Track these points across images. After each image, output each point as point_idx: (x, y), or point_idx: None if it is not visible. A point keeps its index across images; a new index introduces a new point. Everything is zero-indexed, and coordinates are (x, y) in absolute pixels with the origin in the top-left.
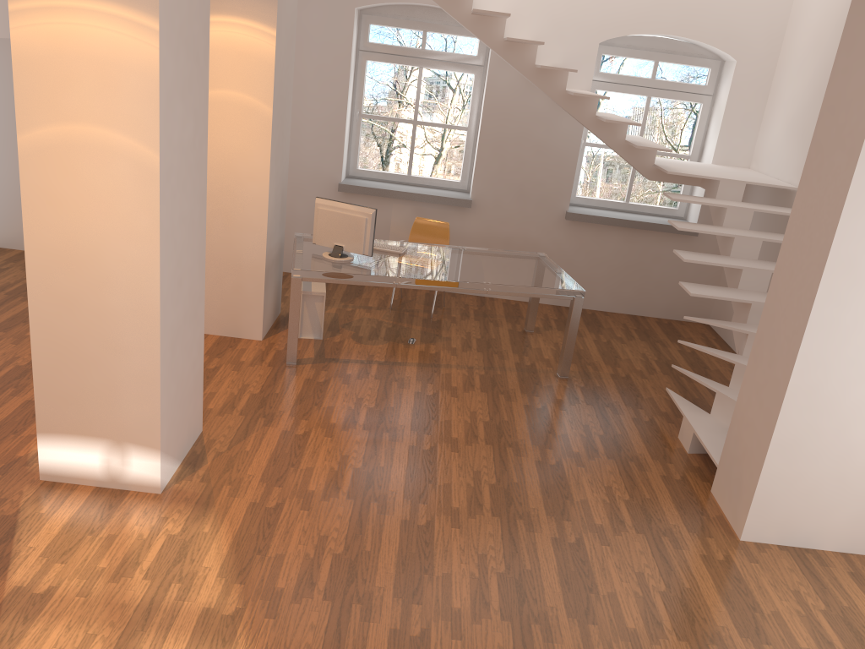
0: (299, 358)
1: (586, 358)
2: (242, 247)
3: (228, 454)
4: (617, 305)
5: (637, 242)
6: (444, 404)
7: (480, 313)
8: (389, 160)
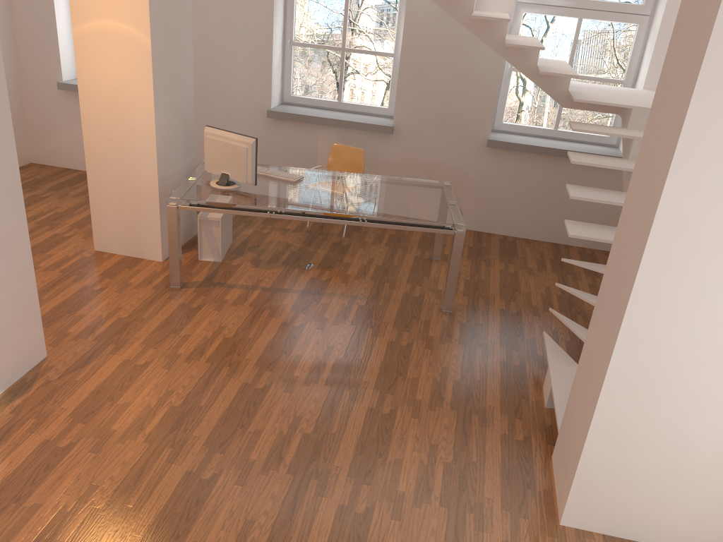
0: (187, 281)
1: (482, 290)
2: (137, 173)
3: (56, 383)
4: (540, 233)
5: (561, 171)
6: (305, 337)
7: (394, 238)
8: (344, 86)
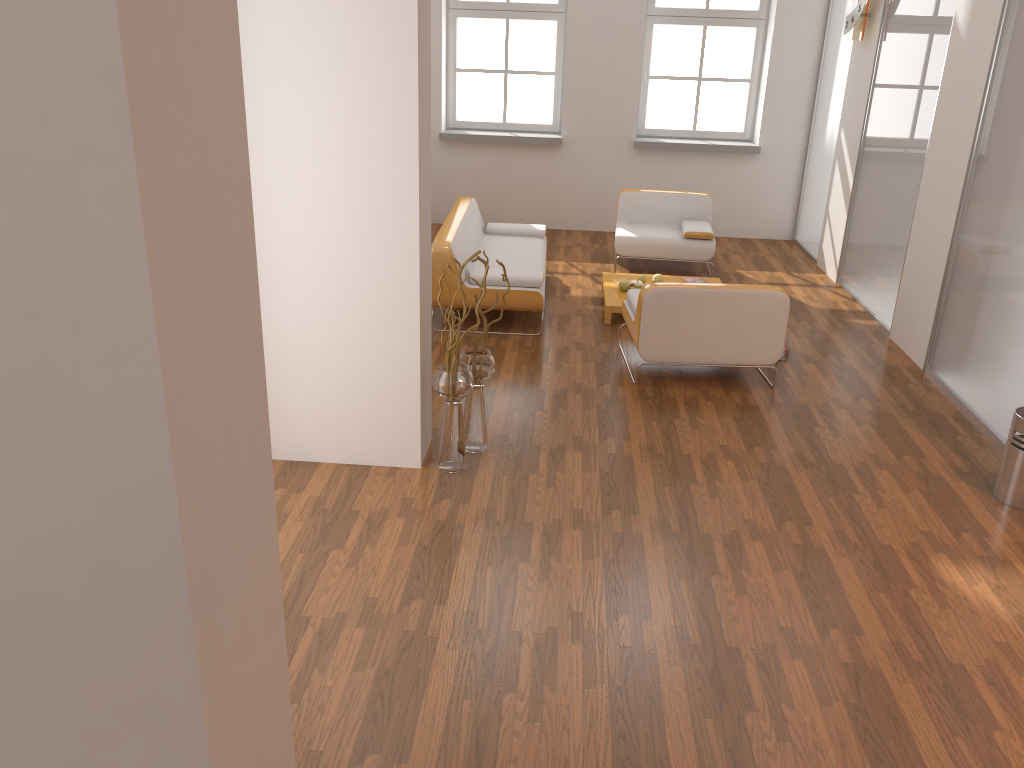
0: None
1: None
2: None
3: None
4: None
5: None
6: None
7: None
8: None
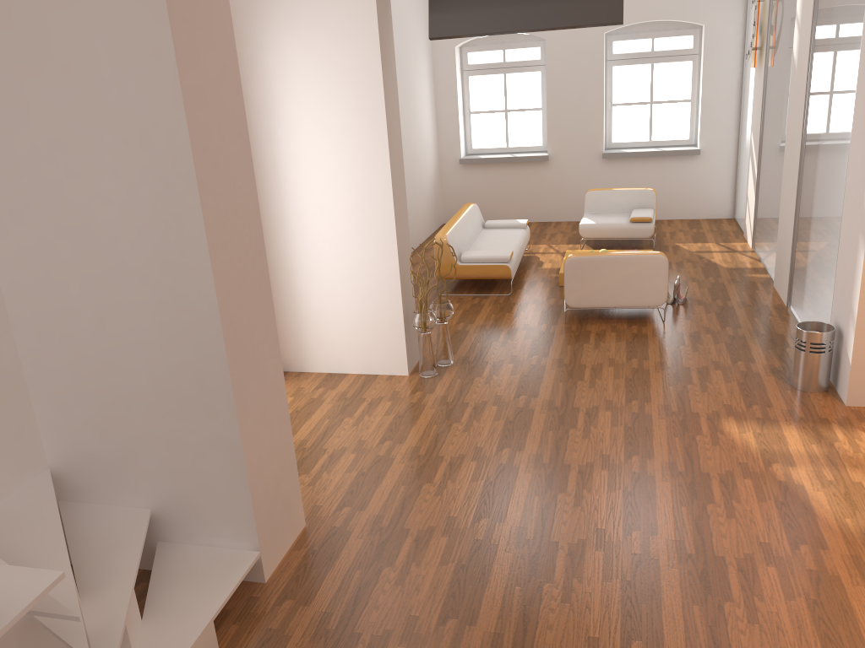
0: None
1: None
2: None
3: None
4: None
5: None
6: None
7: None
8: None
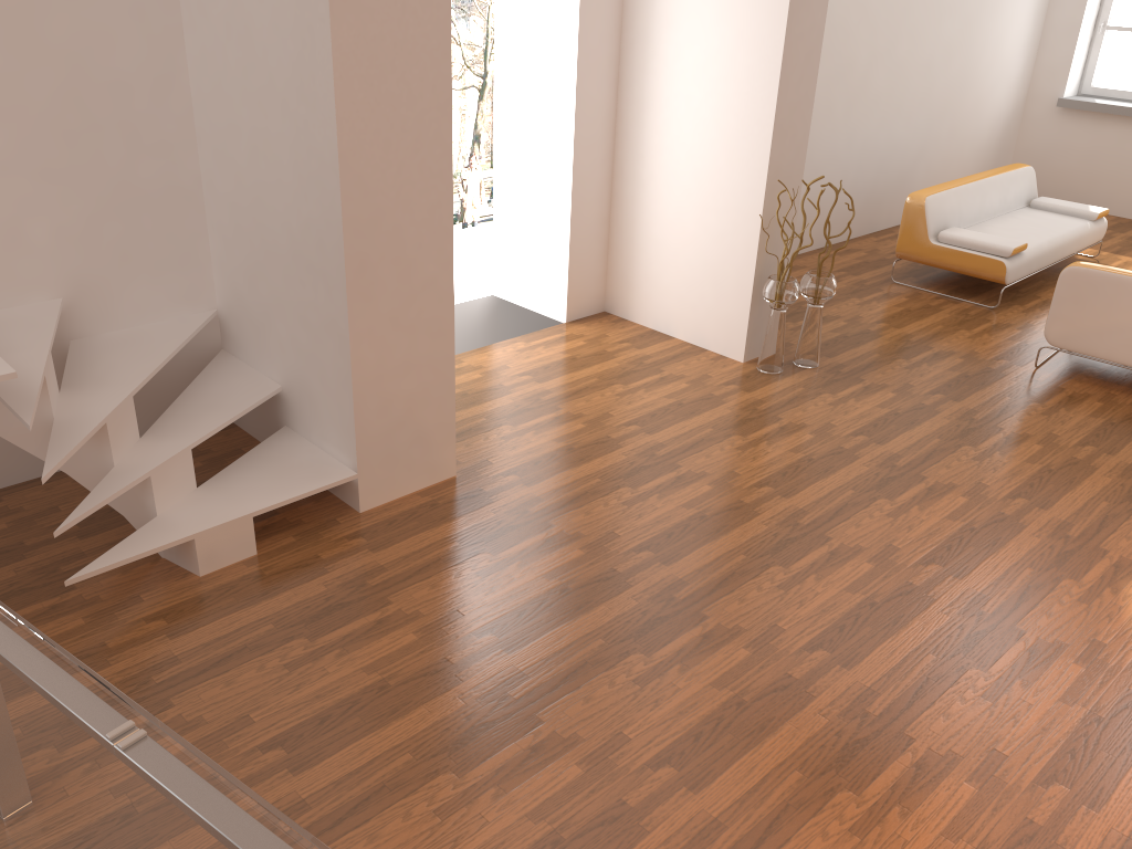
0: None
1: None
2: None
3: None
4: None
5: None
6: None
7: None
8: None
